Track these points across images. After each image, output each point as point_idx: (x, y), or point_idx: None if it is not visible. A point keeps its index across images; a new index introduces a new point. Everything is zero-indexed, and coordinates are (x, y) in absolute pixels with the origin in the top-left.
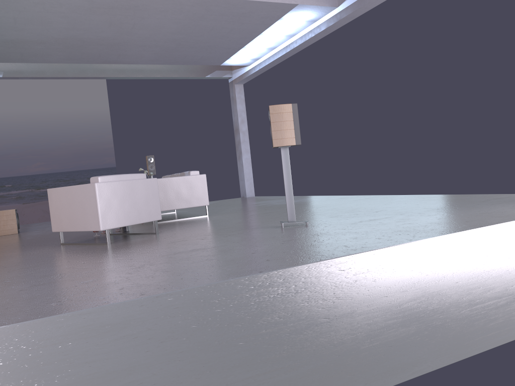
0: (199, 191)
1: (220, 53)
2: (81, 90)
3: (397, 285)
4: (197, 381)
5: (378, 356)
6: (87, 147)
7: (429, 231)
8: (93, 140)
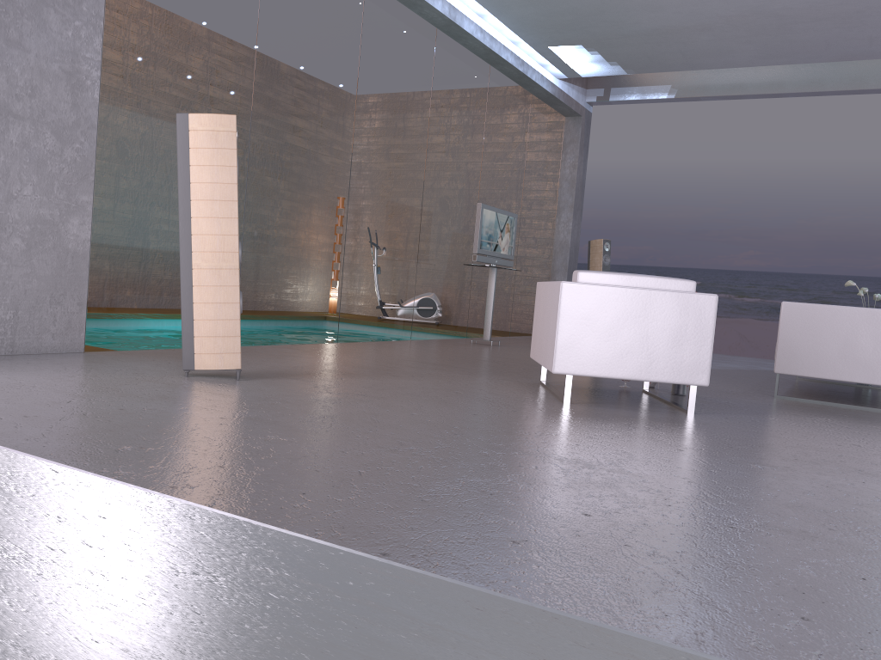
0: None
1: None
2: (861, 122)
3: None
4: None
5: None
6: (847, 233)
7: None
8: (862, 221)
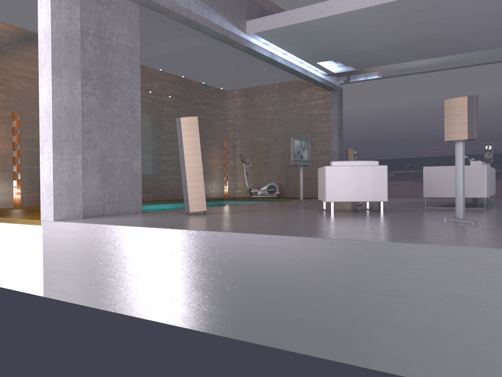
0: (475, 182)
1: None
2: (483, 76)
3: (392, 281)
4: (227, 289)
5: (363, 336)
6: (482, 132)
7: (485, 243)
8: (489, 125)
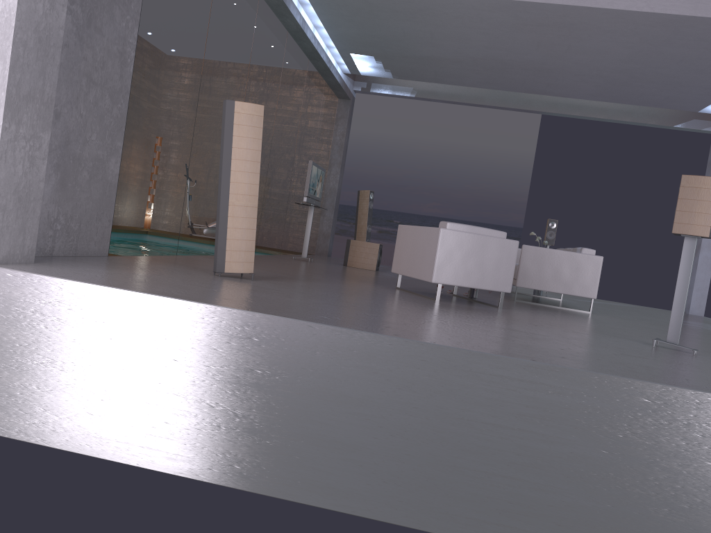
0: (586, 277)
1: (696, 93)
2: (507, 124)
3: None
4: (424, 445)
5: None
6: (494, 196)
7: None
8: (504, 189)
